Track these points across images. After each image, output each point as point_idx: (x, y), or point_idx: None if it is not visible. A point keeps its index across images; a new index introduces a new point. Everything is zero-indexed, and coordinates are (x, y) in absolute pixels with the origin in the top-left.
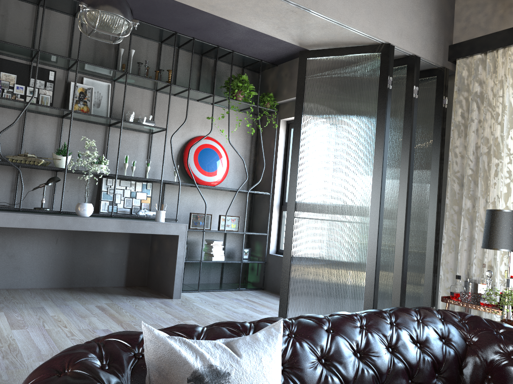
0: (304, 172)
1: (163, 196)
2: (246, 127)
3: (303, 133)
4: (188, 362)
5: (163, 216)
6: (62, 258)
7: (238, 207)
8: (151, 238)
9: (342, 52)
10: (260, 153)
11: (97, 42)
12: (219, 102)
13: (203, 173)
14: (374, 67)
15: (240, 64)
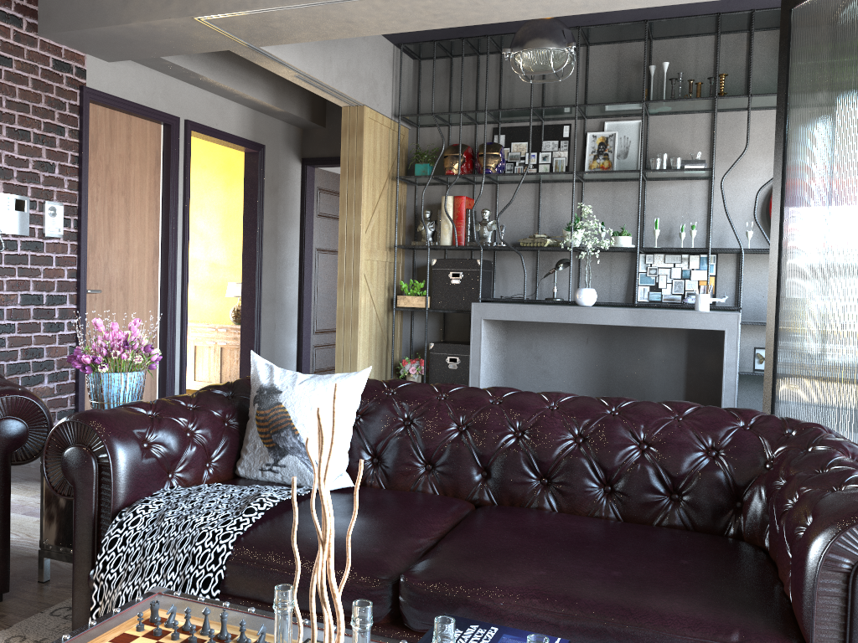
0: (789, 207)
1: (738, 273)
2: None
3: (788, 140)
4: (259, 379)
5: (704, 302)
6: (595, 363)
7: None
8: (722, 339)
9: None
10: None
11: (620, 68)
12: None
13: None
14: None
15: None
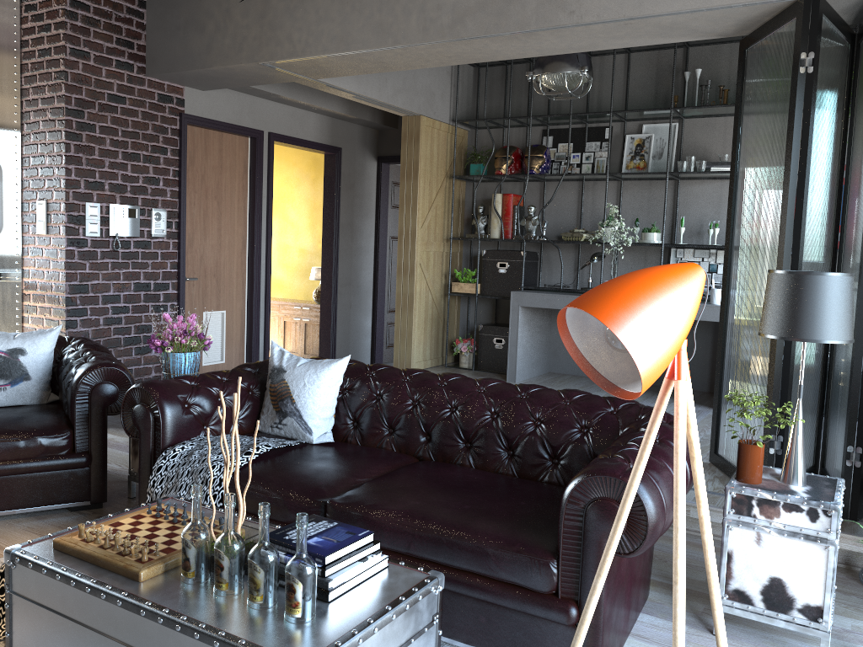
0: (737, 225)
1: None
2: None
3: (738, 166)
4: (273, 361)
5: (718, 296)
6: None
7: None
8: None
9: (767, 29)
10: None
11: (659, 73)
12: None
13: None
14: (792, 42)
15: None
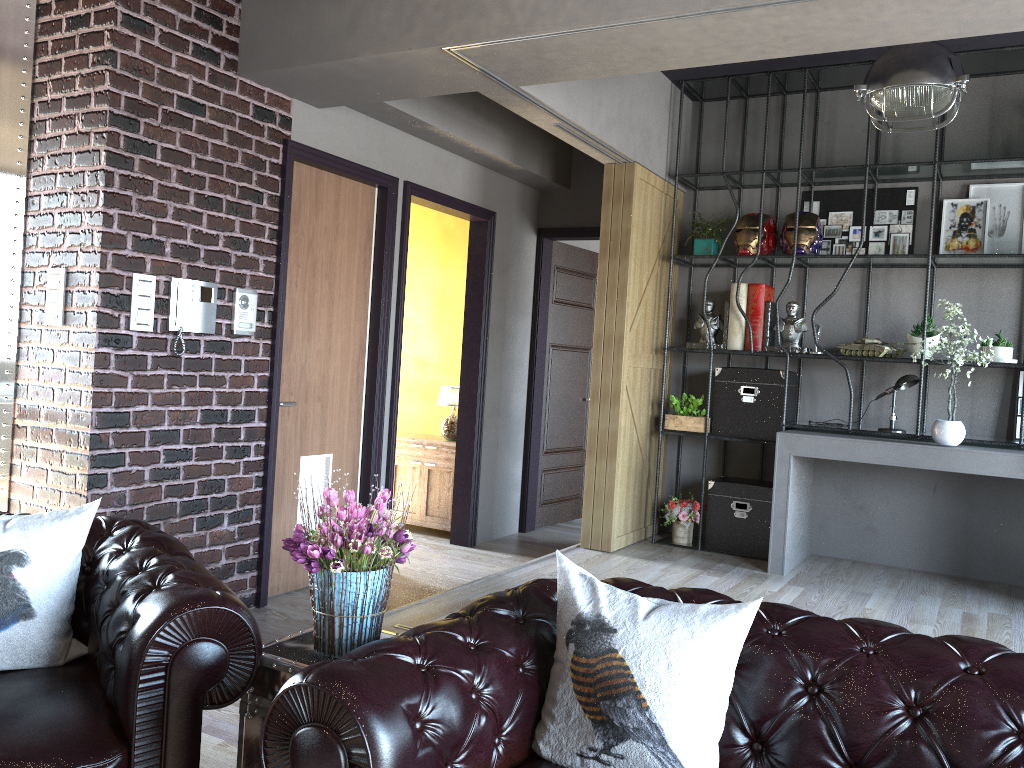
0: None
1: None
2: None
3: None
4: (575, 602)
5: None
6: (946, 521)
7: None
8: None
9: None
10: None
11: (995, 110)
12: None
13: None
14: None
15: None
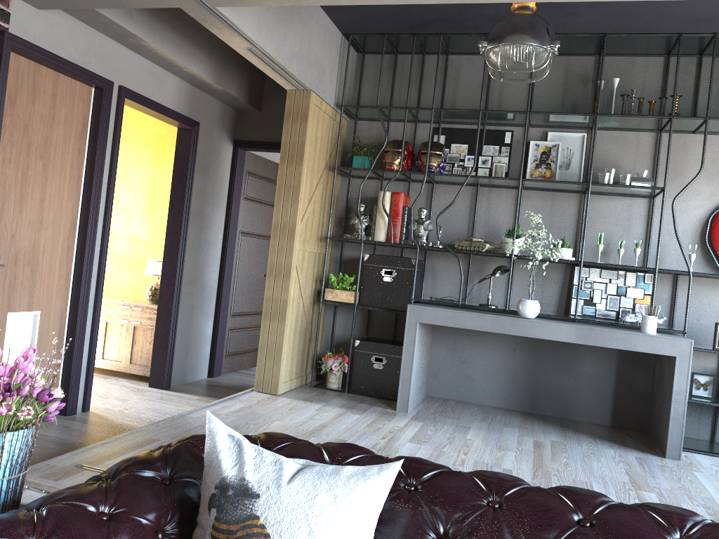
0: None
1: (674, 294)
2: None
3: None
4: (220, 466)
5: (652, 324)
6: (522, 372)
7: None
8: (653, 359)
9: None
10: None
11: (567, 80)
12: None
13: None
14: None
15: None
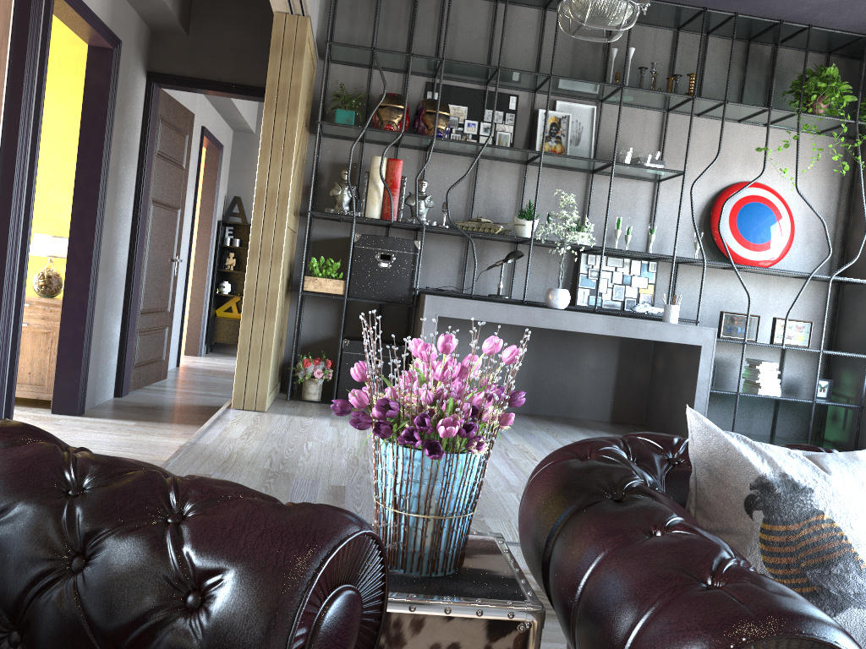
0: None
1: (673, 283)
2: (830, 162)
3: None
4: (751, 463)
5: (675, 314)
6: (522, 370)
7: (809, 306)
8: (652, 351)
9: None
10: (858, 208)
11: (577, 43)
12: (778, 121)
13: (745, 245)
14: None
15: (823, 48)
